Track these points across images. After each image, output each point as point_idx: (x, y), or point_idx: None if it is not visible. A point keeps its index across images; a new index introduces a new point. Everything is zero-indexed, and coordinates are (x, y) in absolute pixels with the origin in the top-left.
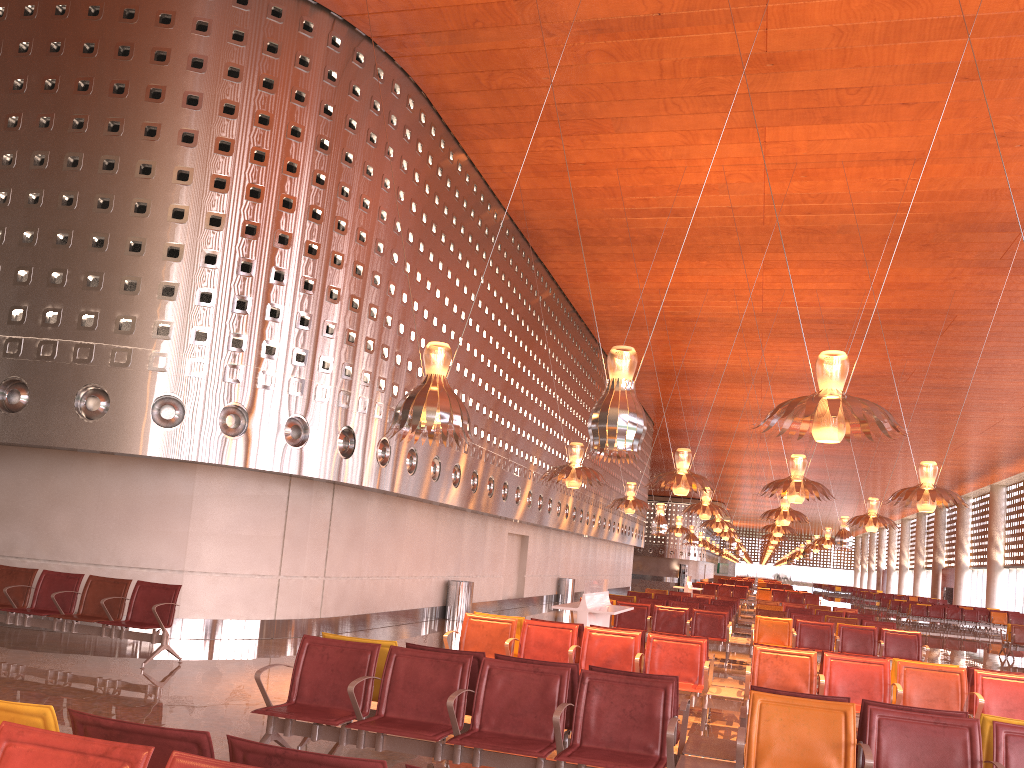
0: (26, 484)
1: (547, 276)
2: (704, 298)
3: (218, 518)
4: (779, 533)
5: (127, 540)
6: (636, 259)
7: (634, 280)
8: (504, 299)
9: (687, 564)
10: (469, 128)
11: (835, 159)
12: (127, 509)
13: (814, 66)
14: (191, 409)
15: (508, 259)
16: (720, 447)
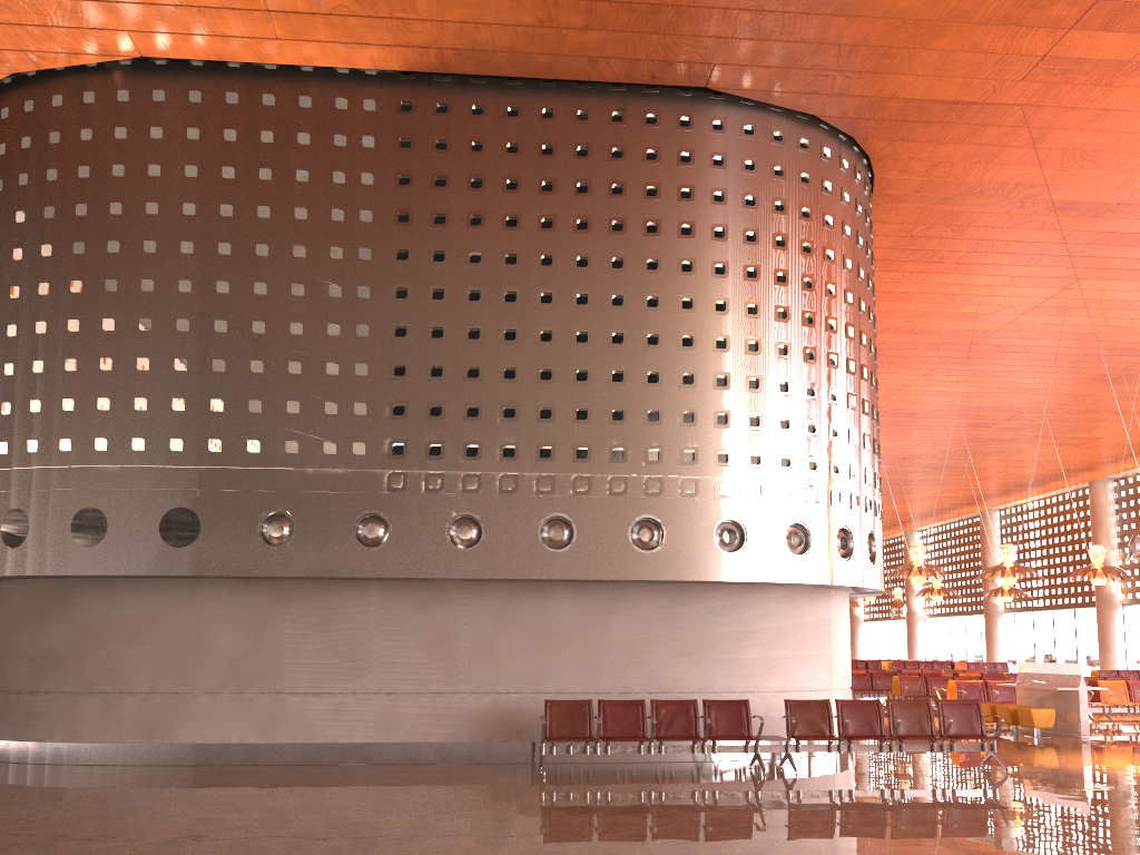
0: (714, 620)
1: None
2: None
3: (840, 637)
4: None
5: (801, 665)
6: None
7: None
8: None
9: None
10: None
11: (1097, 303)
12: (798, 636)
13: None
14: (855, 539)
15: None
16: None
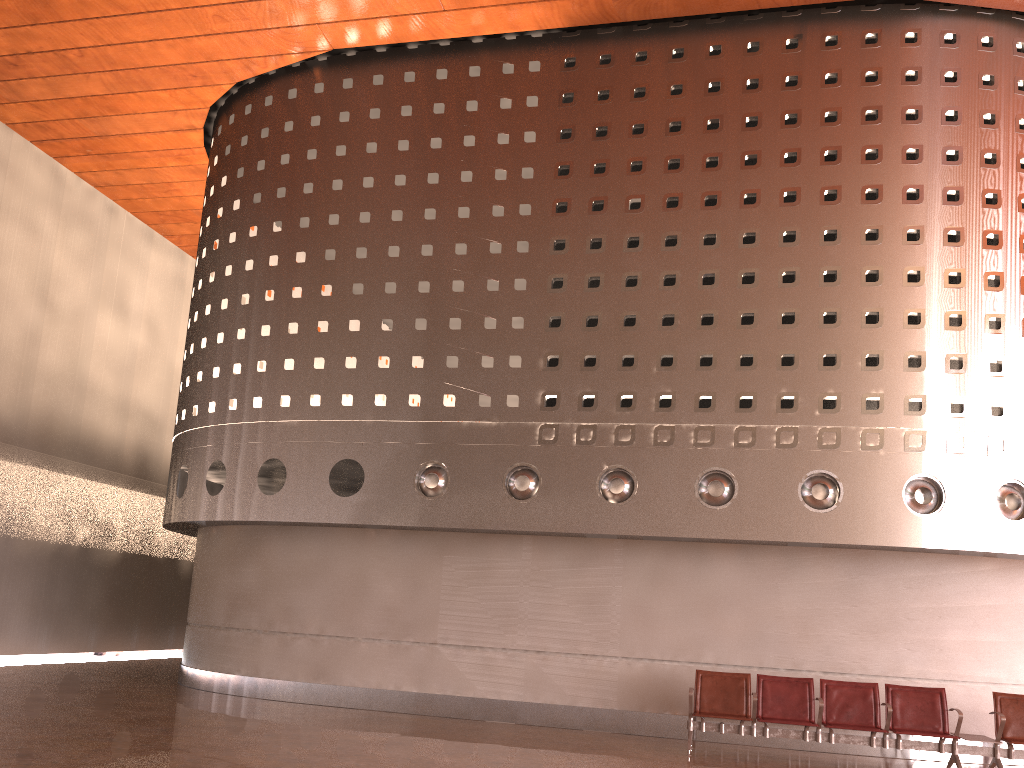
0: (904, 593)
1: None
2: None
3: None
4: None
5: (1020, 654)
6: None
7: None
8: None
9: None
10: None
11: None
12: (1016, 619)
13: None
14: None
15: None
16: None
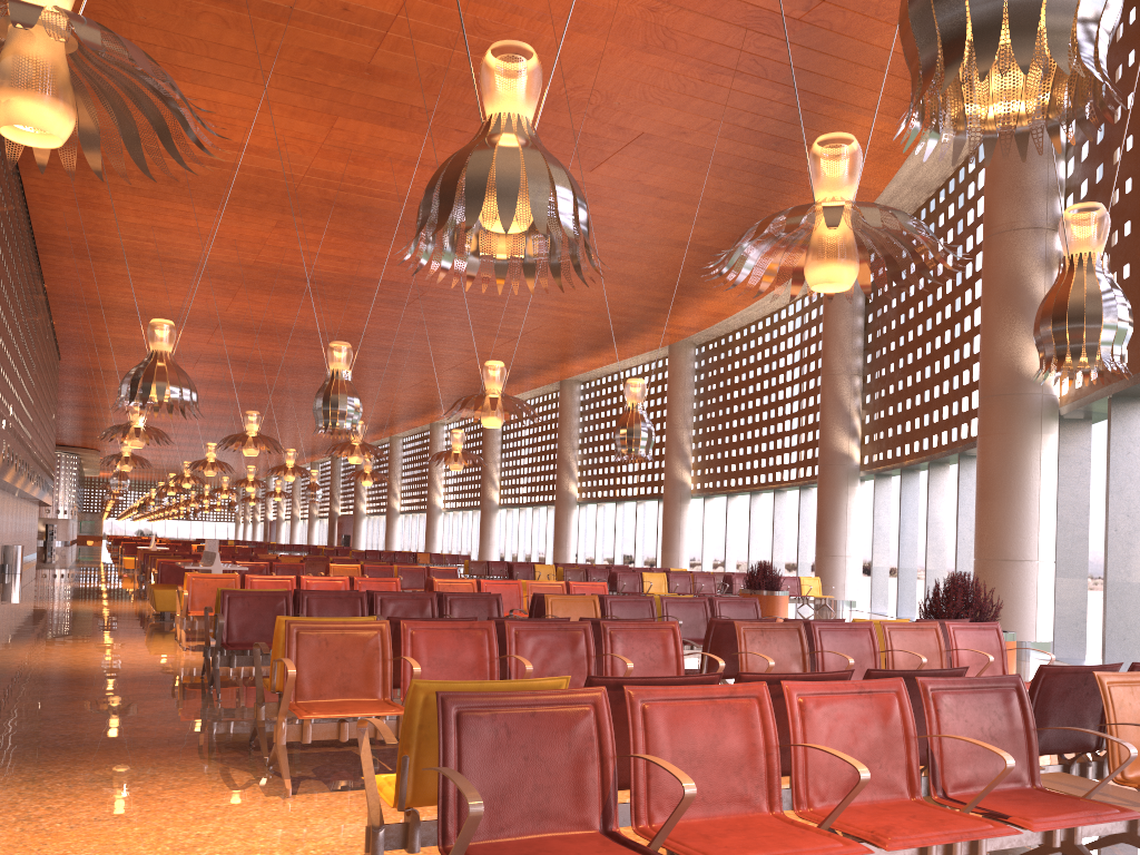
0: None
1: (21, 192)
2: (199, 243)
3: None
4: (252, 488)
5: None
6: (143, 195)
7: (128, 213)
8: (3, 223)
9: (56, 524)
10: None
11: (385, 155)
12: None
13: (403, 85)
14: None
15: (6, 175)
16: None
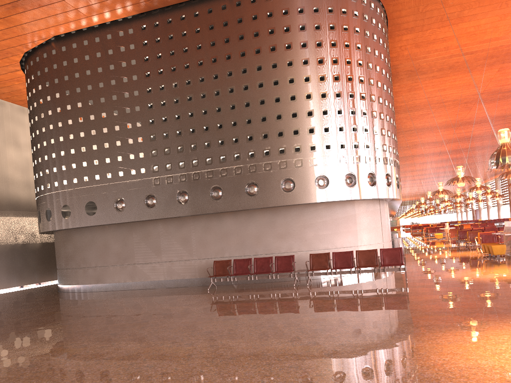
0: (291, 221)
1: None
2: (458, 90)
3: (364, 222)
4: (490, 195)
5: (337, 237)
6: (436, 78)
7: (428, 88)
8: None
9: None
10: (397, 31)
11: None
12: (334, 224)
13: None
14: (358, 177)
15: None
16: (415, 162)
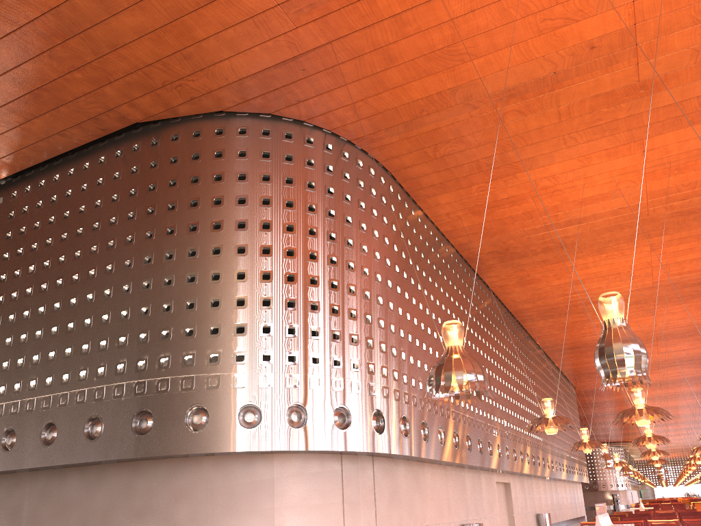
0: (156, 487)
1: (486, 288)
2: (606, 282)
3: (294, 493)
4: None
5: (230, 520)
6: (551, 263)
7: (551, 279)
8: (463, 306)
9: (618, 493)
10: (422, 190)
11: None
12: (228, 495)
13: (678, 83)
14: (266, 412)
15: (460, 278)
16: (628, 398)
